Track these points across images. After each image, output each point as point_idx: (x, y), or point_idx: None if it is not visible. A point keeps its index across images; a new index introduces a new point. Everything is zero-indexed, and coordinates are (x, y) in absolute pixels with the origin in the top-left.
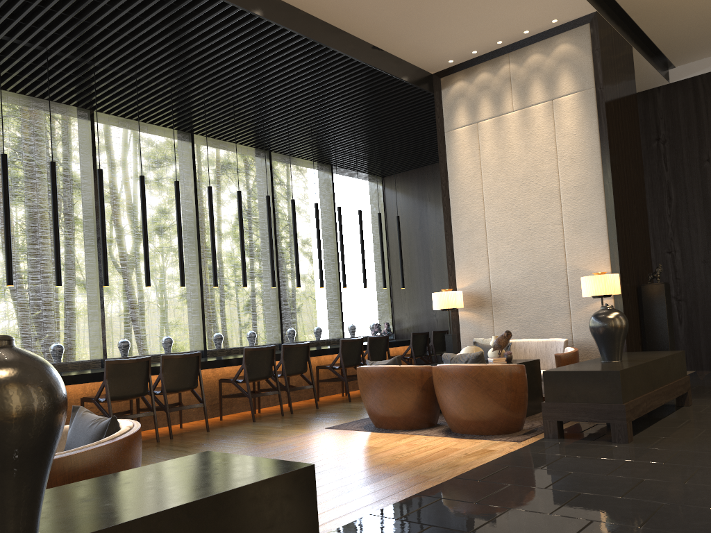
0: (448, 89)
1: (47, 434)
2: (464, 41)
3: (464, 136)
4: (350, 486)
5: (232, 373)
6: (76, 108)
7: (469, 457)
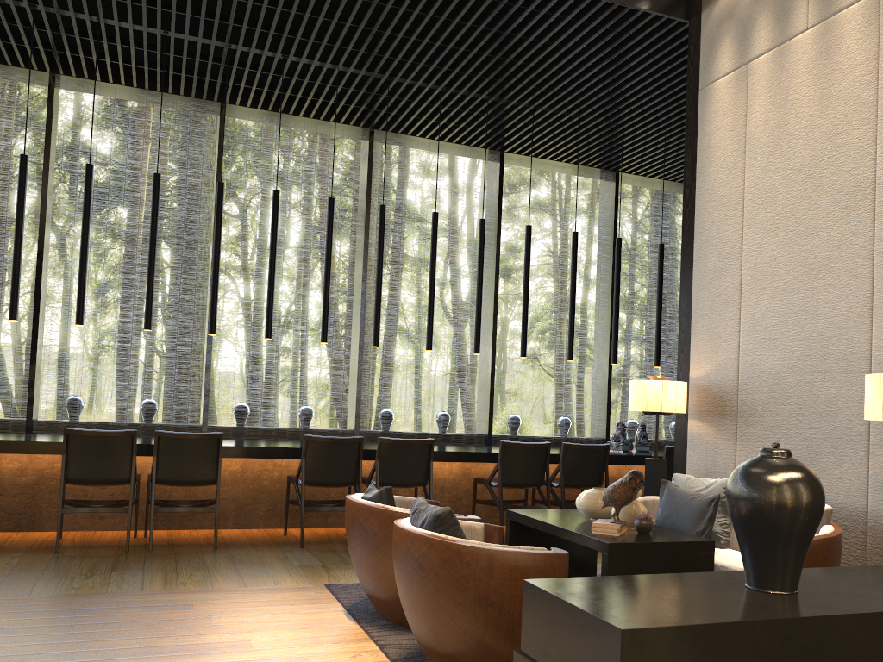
0: (710, 8)
1: None
2: None
3: (725, 92)
4: None
5: None
6: (203, 101)
7: None
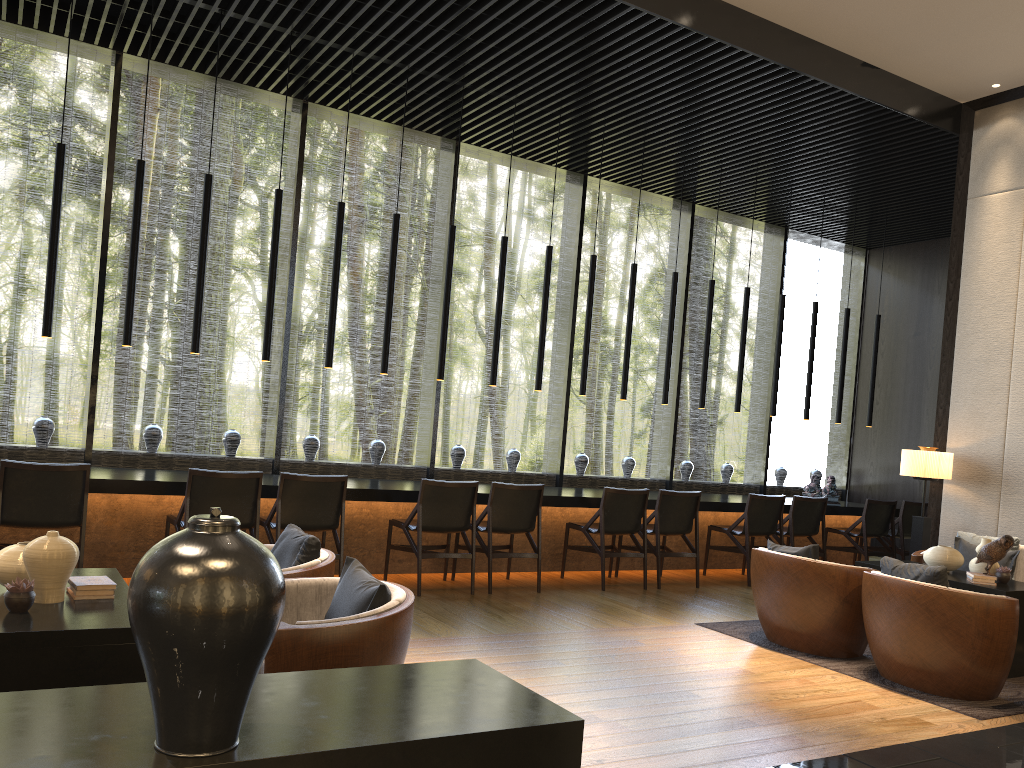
0: (984, 129)
1: (253, 640)
2: (1021, 56)
3: (999, 207)
4: (688, 728)
5: (588, 515)
6: (439, 138)
7: (884, 726)
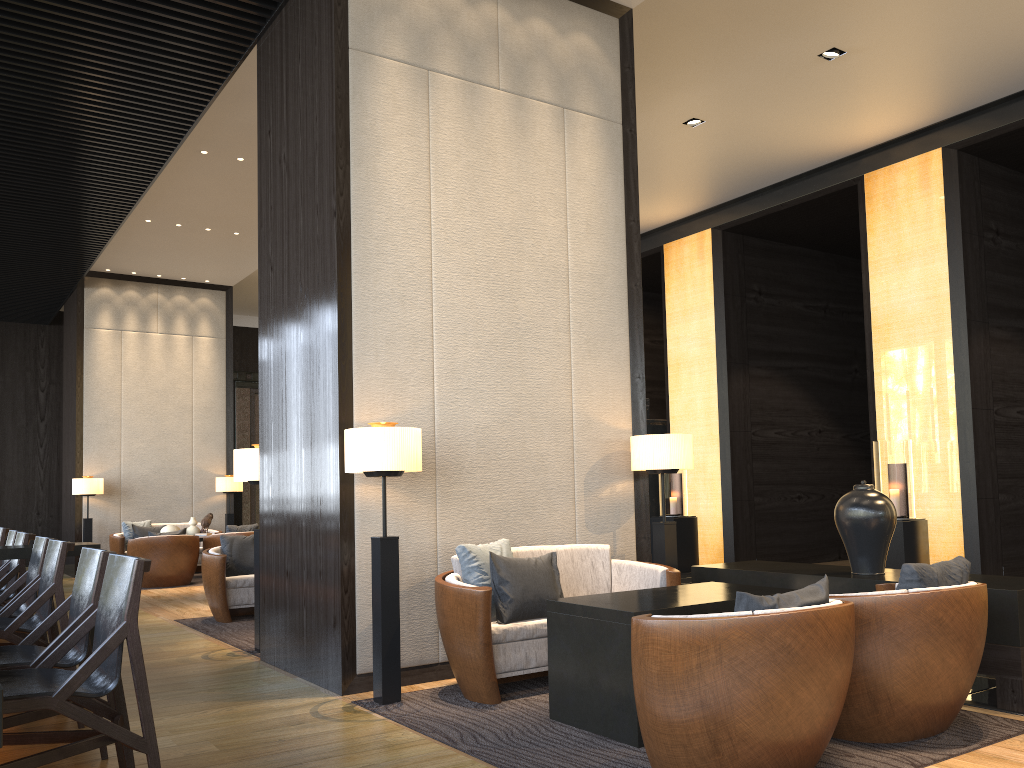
0: (93, 289)
1: None
2: (144, 267)
3: (107, 338)
4: None
5: None
6: None
7: None
